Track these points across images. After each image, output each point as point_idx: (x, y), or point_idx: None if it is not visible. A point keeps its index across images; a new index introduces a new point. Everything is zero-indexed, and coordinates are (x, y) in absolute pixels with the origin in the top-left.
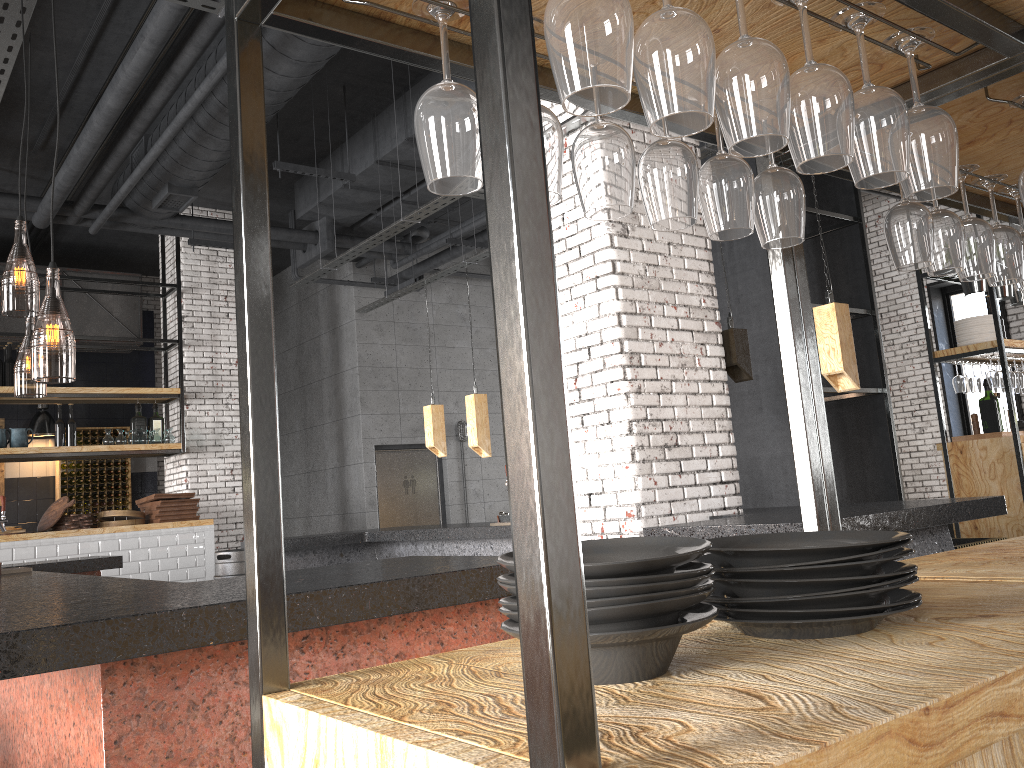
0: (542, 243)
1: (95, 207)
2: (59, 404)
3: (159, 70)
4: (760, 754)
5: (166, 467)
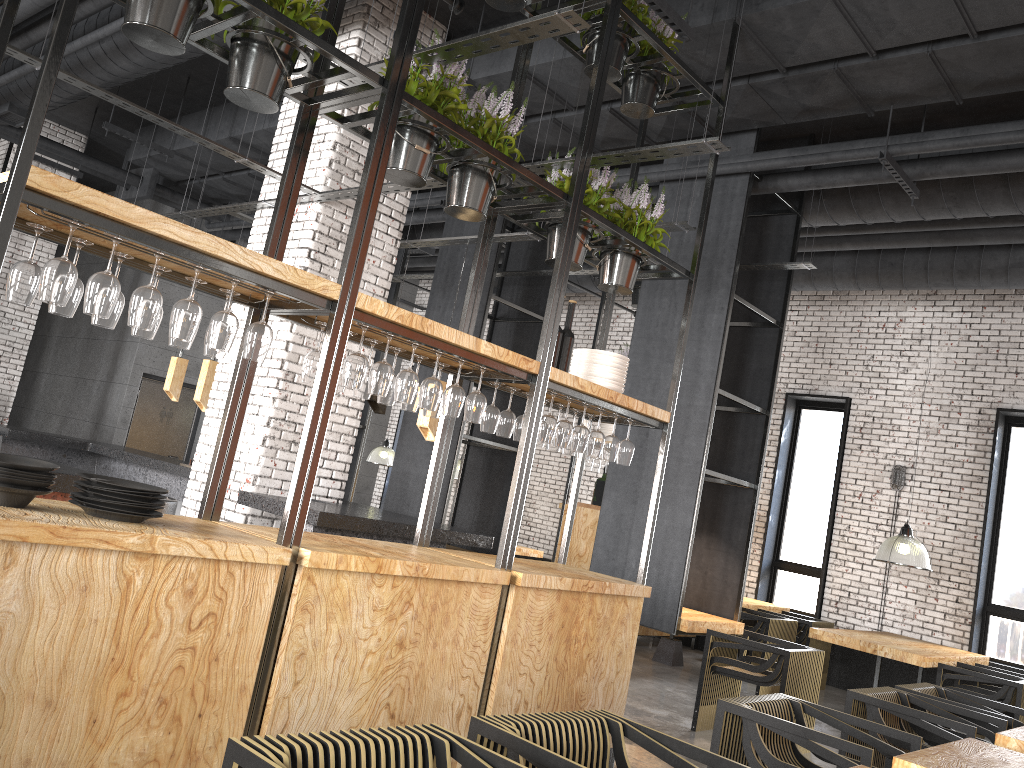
0: None
1: None
2: None
3: None
4: None
5: None
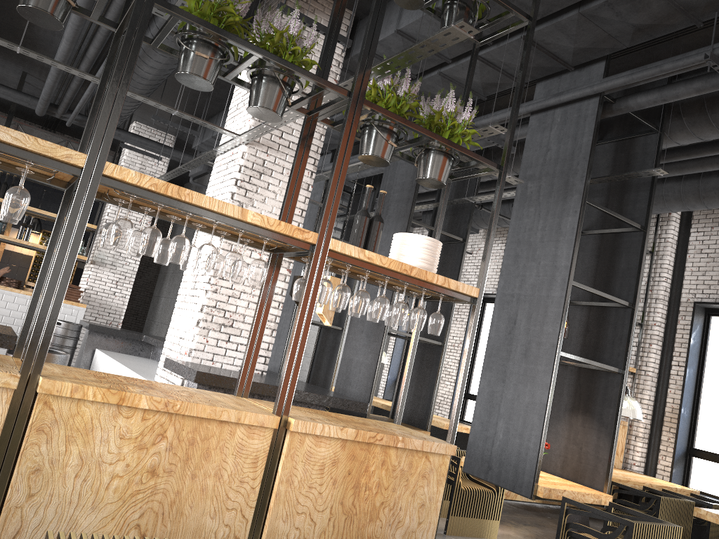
0: None
1: (70, 112)
2: (26, 215)
3: (108, 48)
4: None
5: (84, 269)
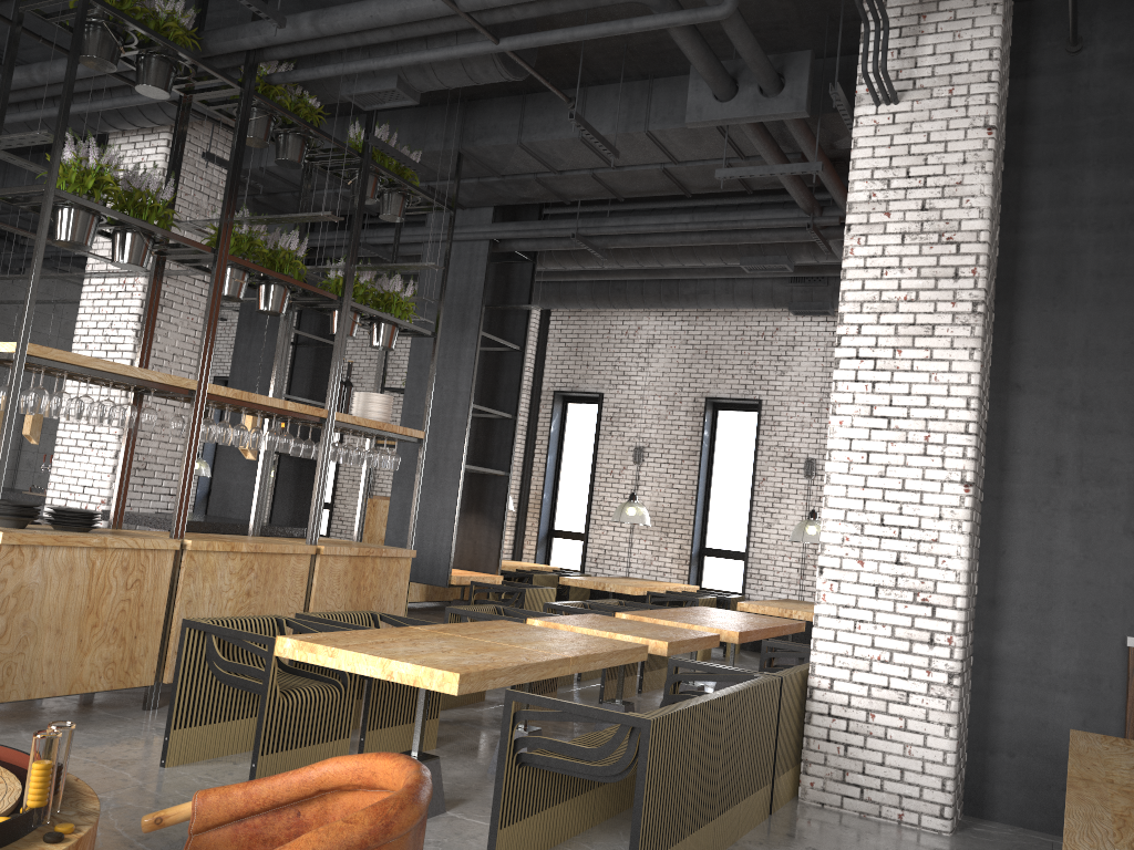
0: (6, 451)
1: None
2: None
3: None
4: (22, 532)
5: None
